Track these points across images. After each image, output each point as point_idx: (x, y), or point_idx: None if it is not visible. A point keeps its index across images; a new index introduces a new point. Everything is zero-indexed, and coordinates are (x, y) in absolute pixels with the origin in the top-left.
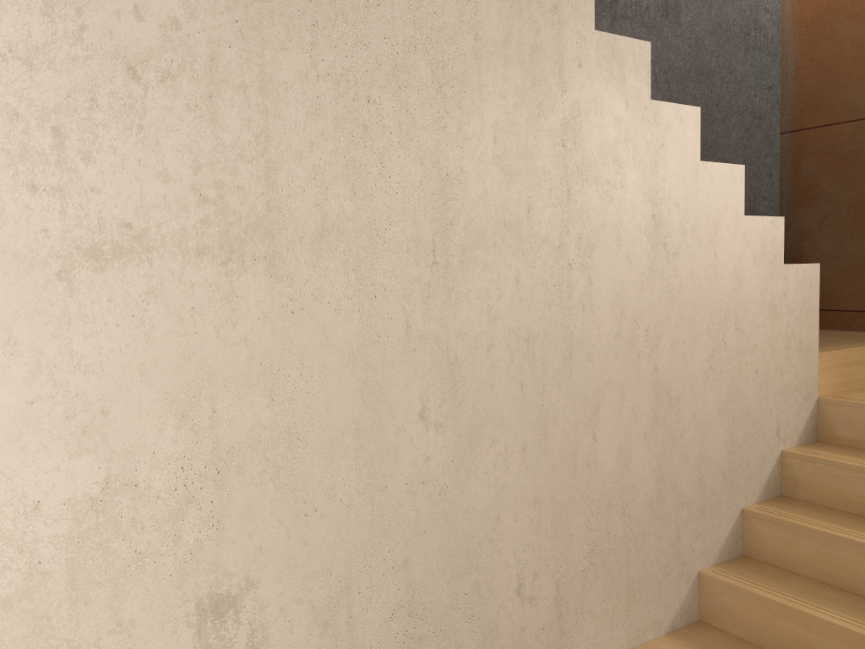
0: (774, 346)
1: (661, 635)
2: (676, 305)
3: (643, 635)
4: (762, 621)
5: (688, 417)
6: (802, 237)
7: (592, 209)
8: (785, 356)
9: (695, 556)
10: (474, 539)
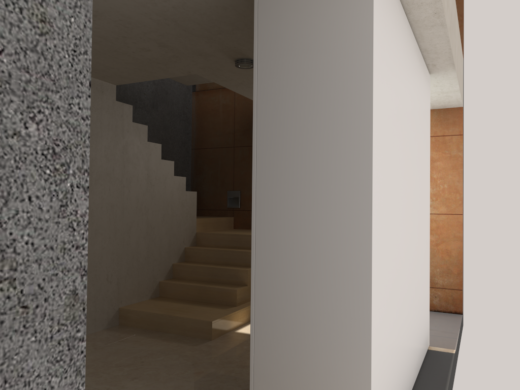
0: (182, 215)
1: (148, 299)
2: (153, 200)
3: (142, 298)
4: (176, 290)
5: (157, 234)
6: (198, 185)
7: (130, 171)
8: (186, 218)
9: (158, 276)
10: (95, 262)
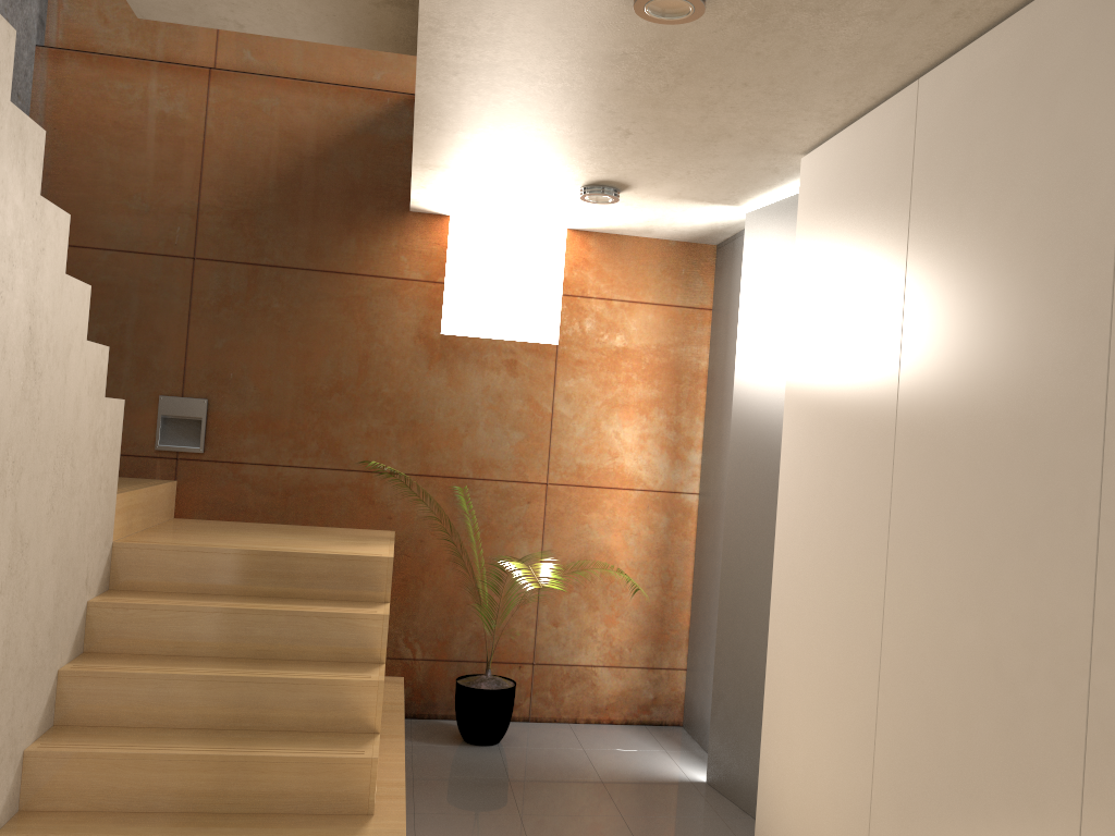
0: (93, 486)
1: None
2: (36, 434)
3: None
4: (109, 781)
5: (33, 566)
6: None
7: None
8: (98, 496)
9: (23, 732)
10: None
